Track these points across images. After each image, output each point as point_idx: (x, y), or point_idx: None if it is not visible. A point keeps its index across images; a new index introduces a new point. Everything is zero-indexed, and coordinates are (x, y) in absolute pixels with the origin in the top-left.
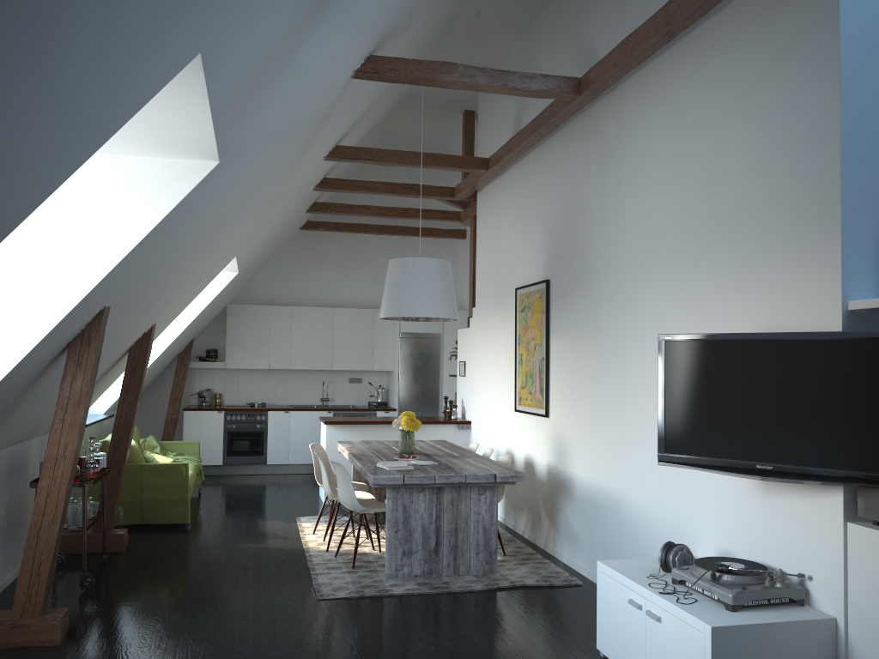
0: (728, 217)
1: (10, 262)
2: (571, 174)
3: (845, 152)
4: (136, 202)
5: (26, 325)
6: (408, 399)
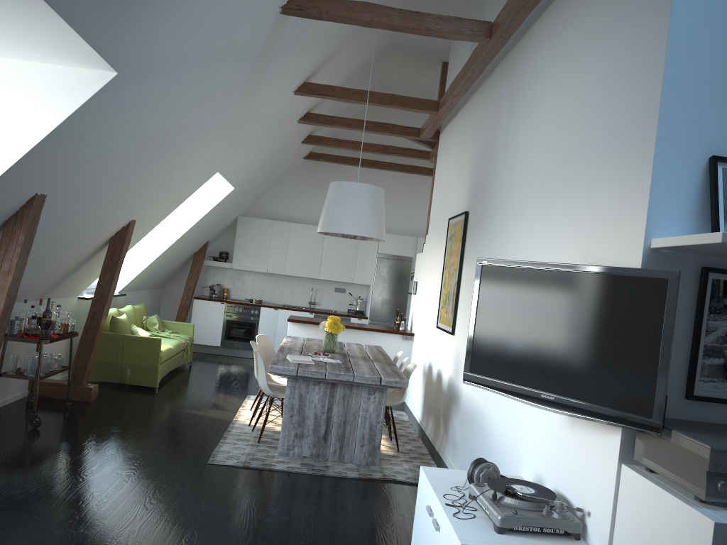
0: (579, 153)
1: None
2: (491, 115)
3: (668, 84)
4: (44, 104)
5: None
6: (378, 310)
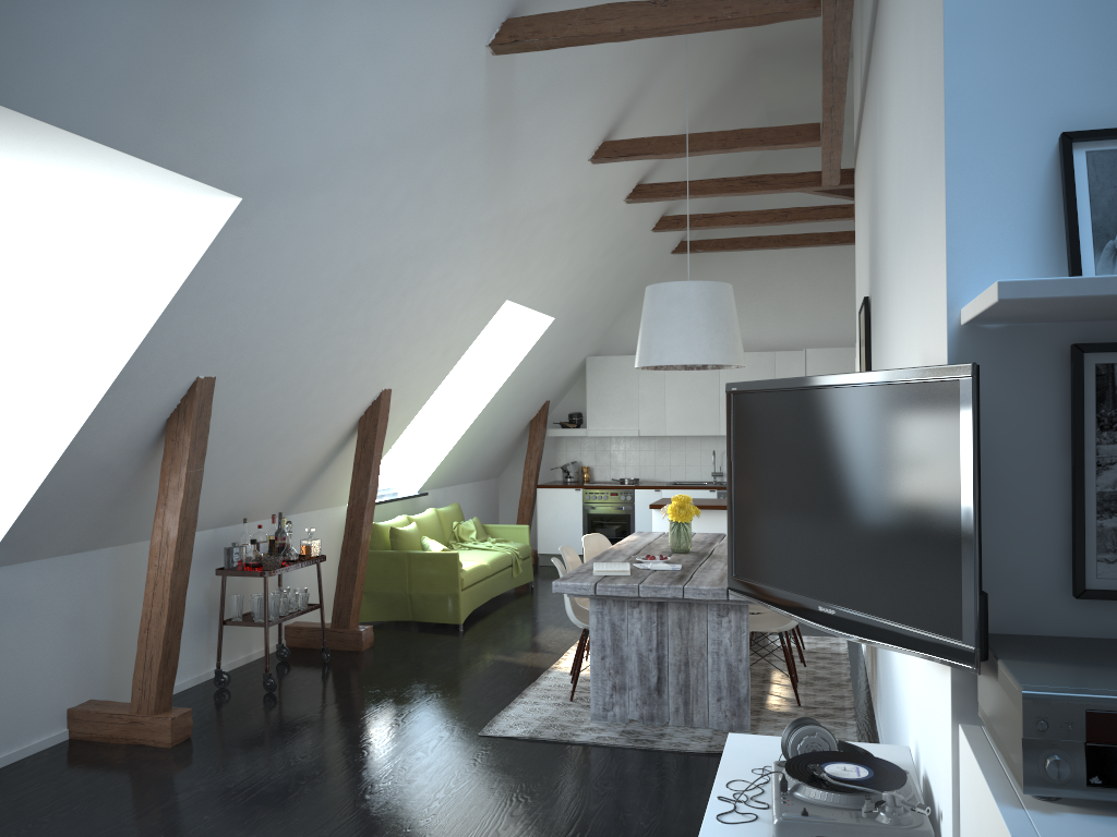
0: (911, 172)
1: (58, 338)
2: (873, 130)
3: (956, 22)
4: (163, 259)
5: (73, 404)
6: None
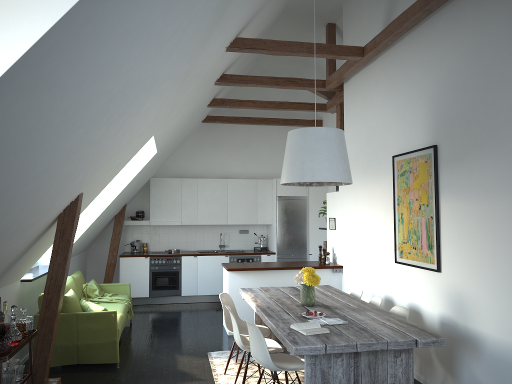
0: None
1: None
2: (465, 42)
3: None
4: None
5: None
6: (284, 245)
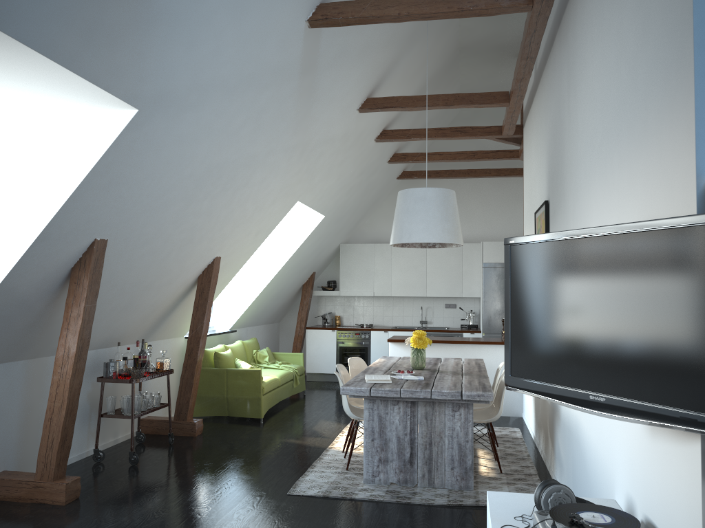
0: (626, 98)
1: None
2: (556, 90)
3: None
4: (78, 151)
5: (5, 253)
6: (491, 322)
